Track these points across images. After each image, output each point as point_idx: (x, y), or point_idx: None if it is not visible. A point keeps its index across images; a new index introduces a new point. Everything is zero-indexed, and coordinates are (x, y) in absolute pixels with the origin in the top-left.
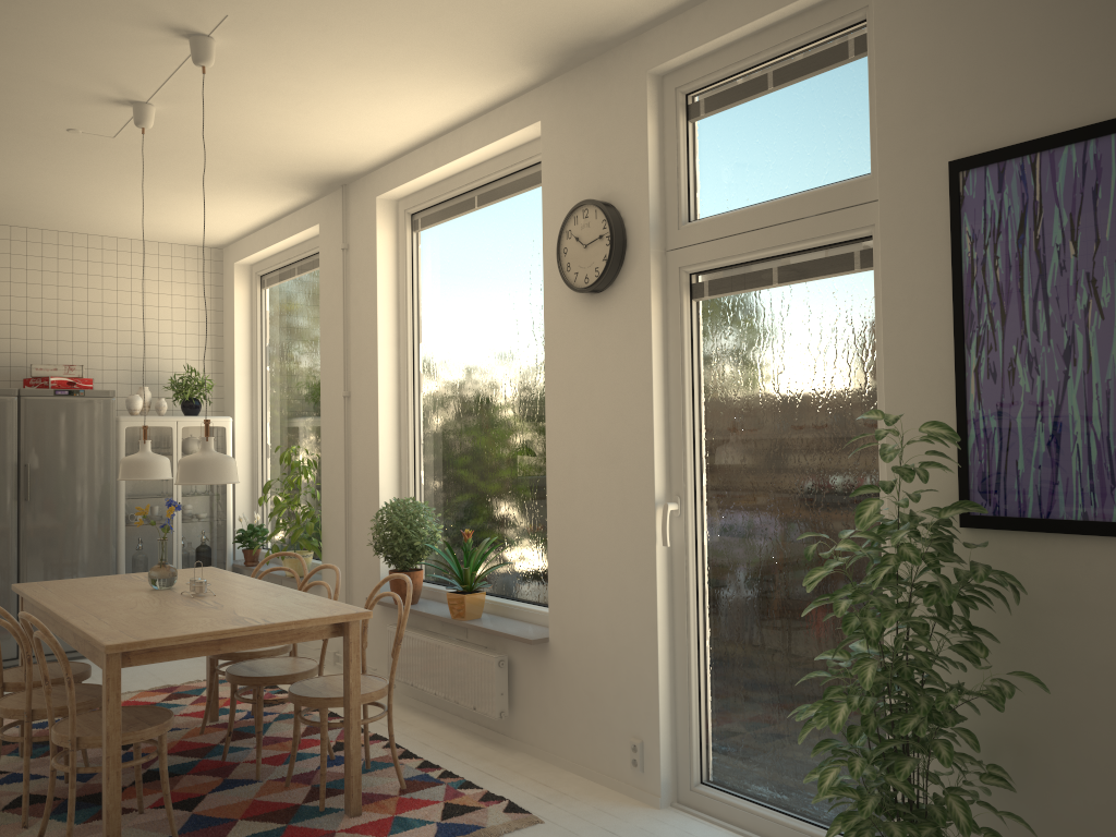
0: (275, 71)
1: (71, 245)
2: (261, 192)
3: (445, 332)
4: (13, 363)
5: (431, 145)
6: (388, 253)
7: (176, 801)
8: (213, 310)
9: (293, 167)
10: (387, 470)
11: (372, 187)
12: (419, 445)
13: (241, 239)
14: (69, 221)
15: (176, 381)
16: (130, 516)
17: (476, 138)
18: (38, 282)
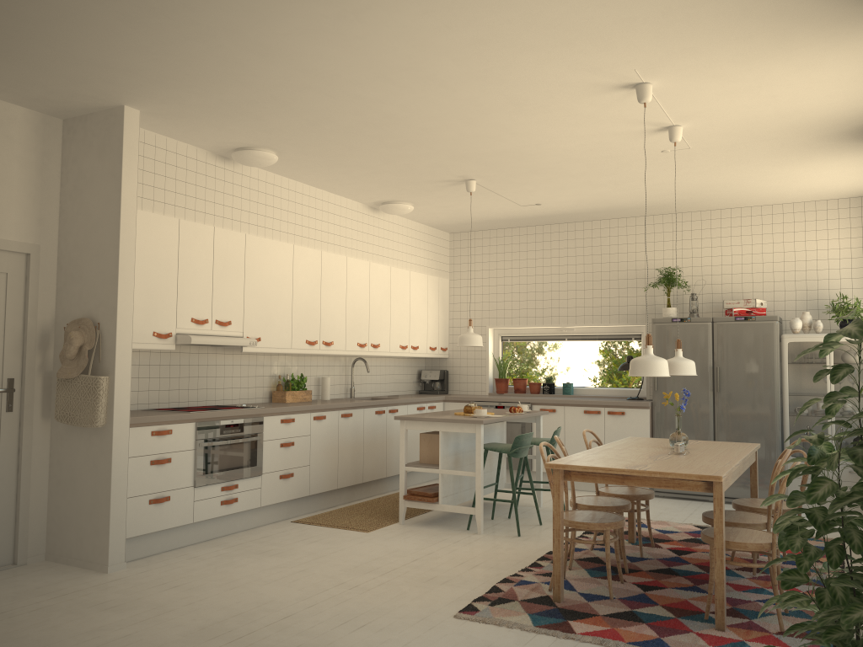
0: (709, 83)
1: (760, 215)
2: (838, 151)
3: None
4: (723, 300)
5: None
6: None
7: (648, 585)
8: None
9: (830, 129)
10: None
11: None
12: None
13: None
14: (747, 199)
15: (833, 306)
16: (792, 408)
17: None
18: (738, 244)
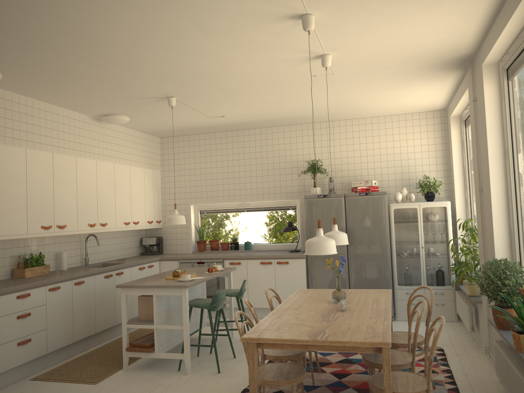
0: (357, 17)
1: (370, 123)
2: (430, 78)
3: (523, 146)
4: (349, 181)
5: (495, 22)
6: (493, 98)
7: None
8: (443, 143)
9: (430, 61)
10: (500, 238)
11: (480, 59)
12: (519, 222)
13: (450, 103)
14: (364, 113)
15: (420, 184)
16: (398, 253)
17: (510, 8)
18: (358, 143)
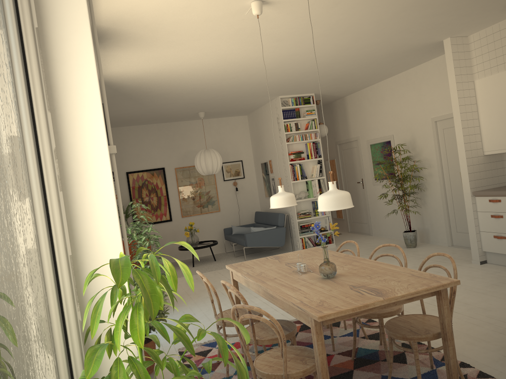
0: None
1: None
2: None
3: None
4: None
5: None
6: None
7: None
8: None
9: None
10: None
11: None
12: None
13: None
14: None
15: None
16: None
17: None
18: None
